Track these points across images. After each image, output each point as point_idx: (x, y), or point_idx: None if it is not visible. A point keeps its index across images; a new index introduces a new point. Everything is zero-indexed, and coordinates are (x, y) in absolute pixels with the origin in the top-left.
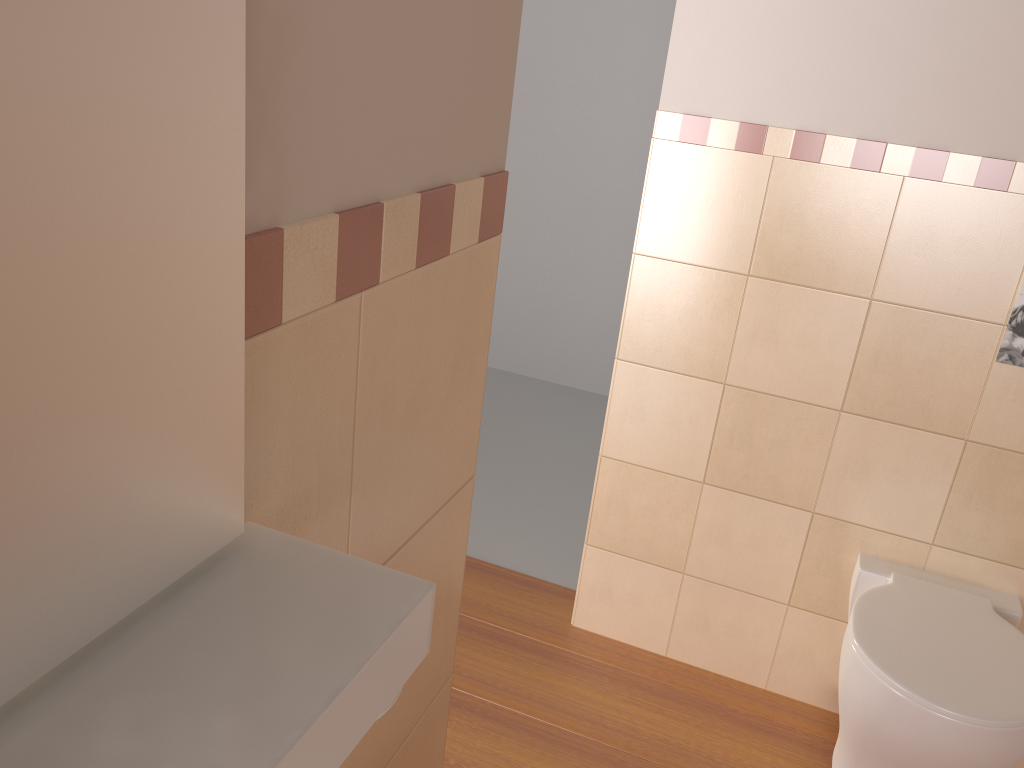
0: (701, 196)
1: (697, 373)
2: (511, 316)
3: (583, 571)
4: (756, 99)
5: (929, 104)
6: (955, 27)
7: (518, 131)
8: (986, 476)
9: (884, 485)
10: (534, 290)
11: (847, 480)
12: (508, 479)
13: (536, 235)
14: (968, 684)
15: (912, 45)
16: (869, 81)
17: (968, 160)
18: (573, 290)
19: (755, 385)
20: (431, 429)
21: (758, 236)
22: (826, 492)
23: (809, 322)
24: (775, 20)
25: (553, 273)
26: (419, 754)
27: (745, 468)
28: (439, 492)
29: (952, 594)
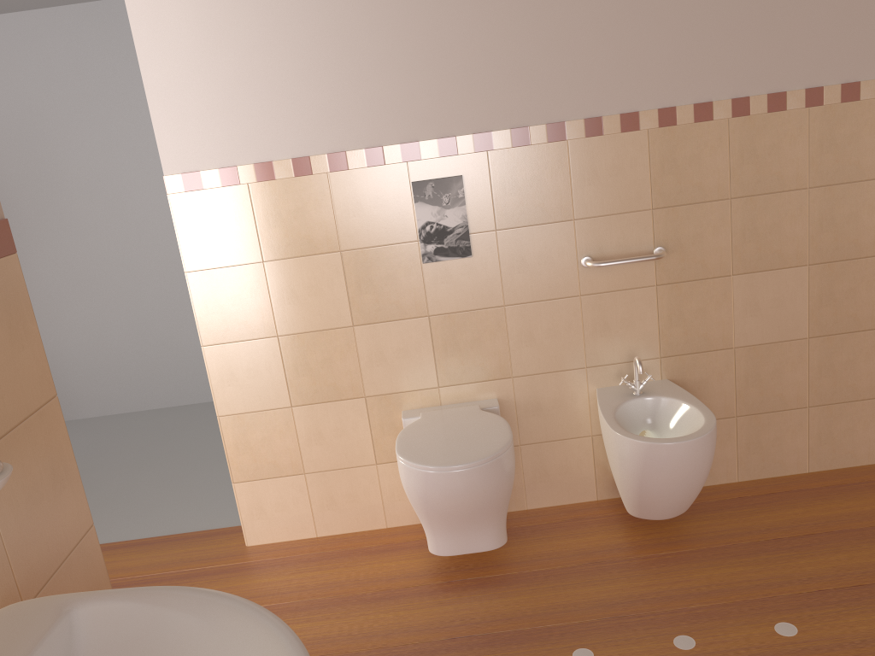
0: (213, 221)
1: (258, 335)
2: (150, 364)
3: (239, 503)
4: (223, 152)
5: (323, 127)
6: (318, 80)
7: (104, 225)
8: (448, 333)
9: (397, 362)
10: (161, 338)
11: (375, 368)
12: (180, 477)
13: (147, 297)
14: (463, 450)
15: (299, 96)
16: (284, 123)
17: (357, 153)
18: (191, 328)
19: (297, 329)
20: (6, 363)
21: (259, 235)
22: (367, 380)
23: (311, 278)
24: (214, 102)
25: (171, 321)
26: (84, 573)
27: (313, 386)
28: (29, 402)
29: (456, 410)
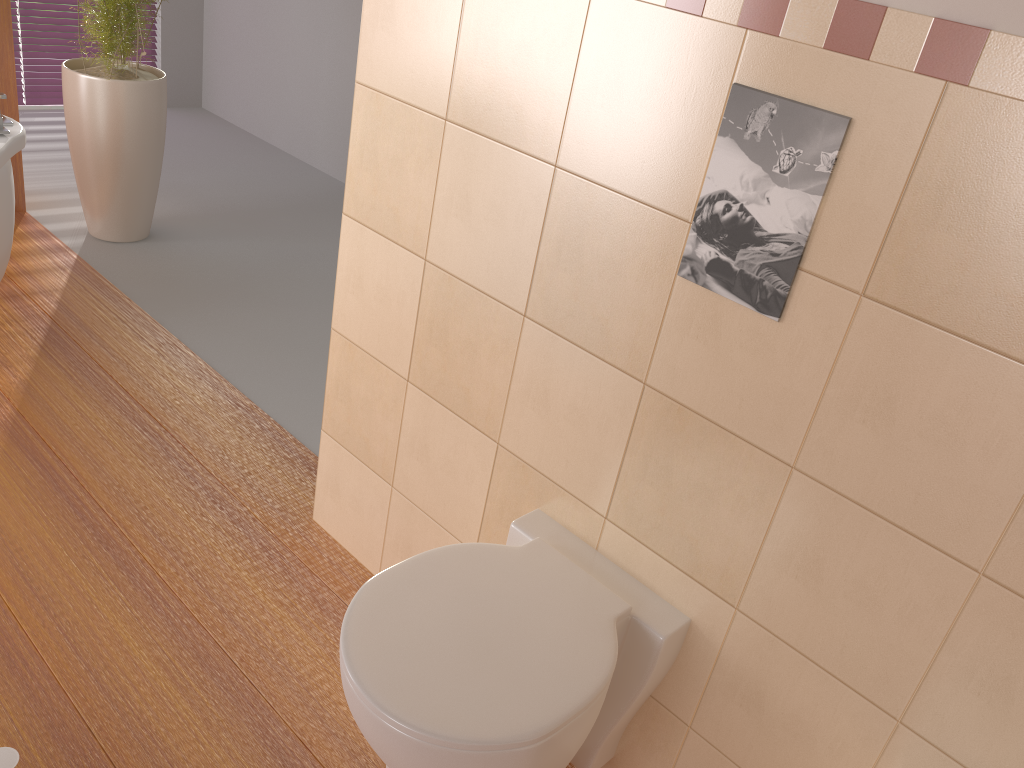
0: (408, 10)
1: (404, 242)
2: None
3: (319, 460)
4: None
5: None
6: None
7: None
8: (664, 440)
9: (562, 425)
10: None
11: (529, 410)
12: None
13: None
14: (437, 676)
15: None
16: None
17: None
18: None
19: (451, 266)
20: None
21: (455, 67)
22: (510, 420)
23: (498, 190)
24: None
25: None
26: None
27: (441, 371)
28: None
29: (584, 583)
